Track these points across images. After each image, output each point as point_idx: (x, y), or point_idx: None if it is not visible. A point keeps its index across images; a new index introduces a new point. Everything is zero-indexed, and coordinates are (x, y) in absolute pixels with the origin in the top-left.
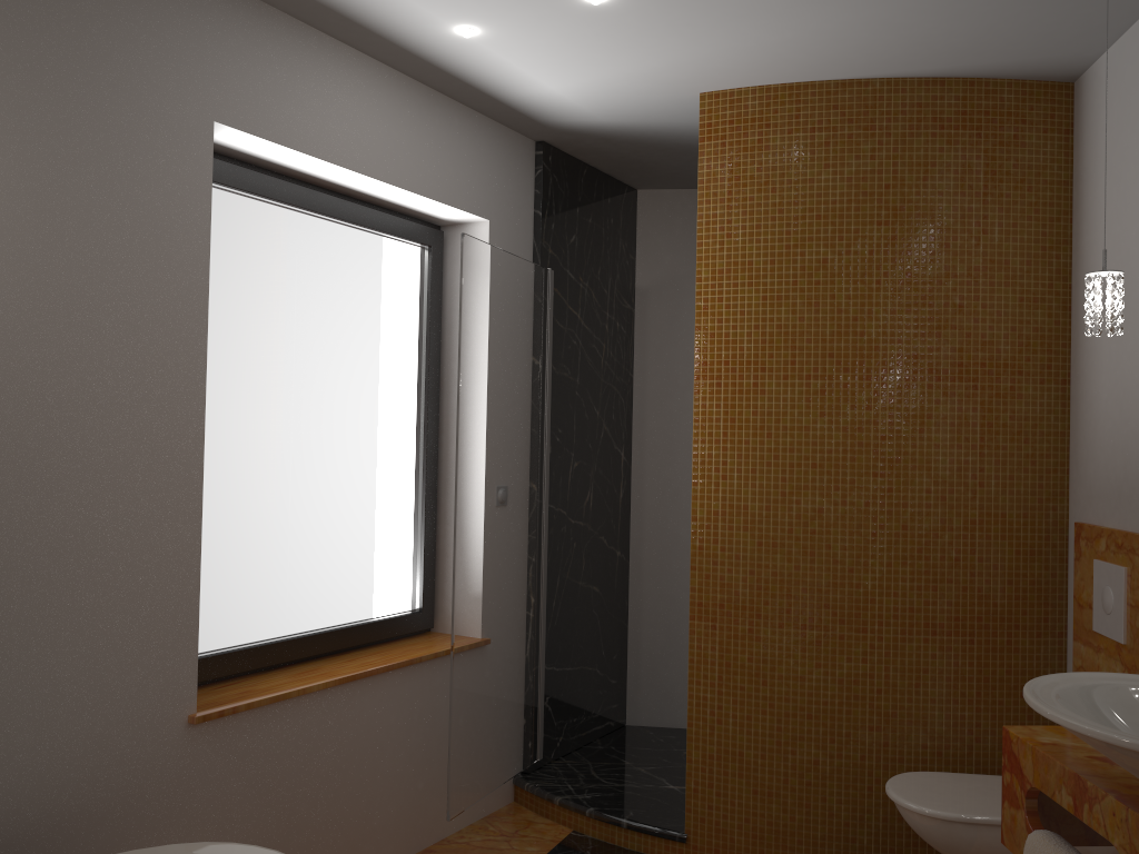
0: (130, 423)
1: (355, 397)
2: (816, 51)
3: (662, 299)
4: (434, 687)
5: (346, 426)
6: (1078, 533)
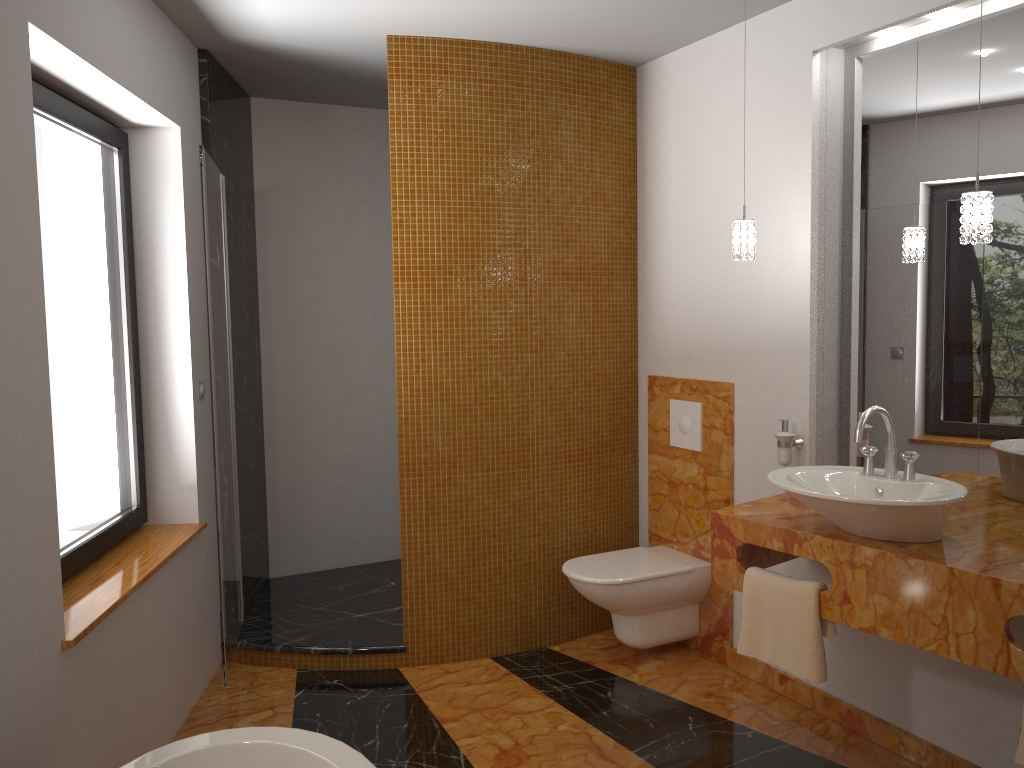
0: (5, 352)
1: (86, 305)
2: (502, 22)
3: (279, 201)
4: (181, 574)
5: (84, 335)
6: (652, 382)
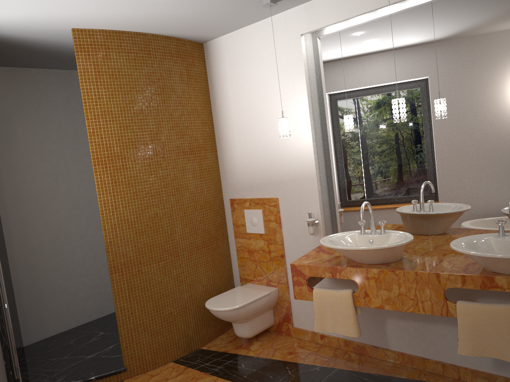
0: None
1: None
2: (140, 21)
3: (1, 125)
4: None
5: None
6: (232, 202)
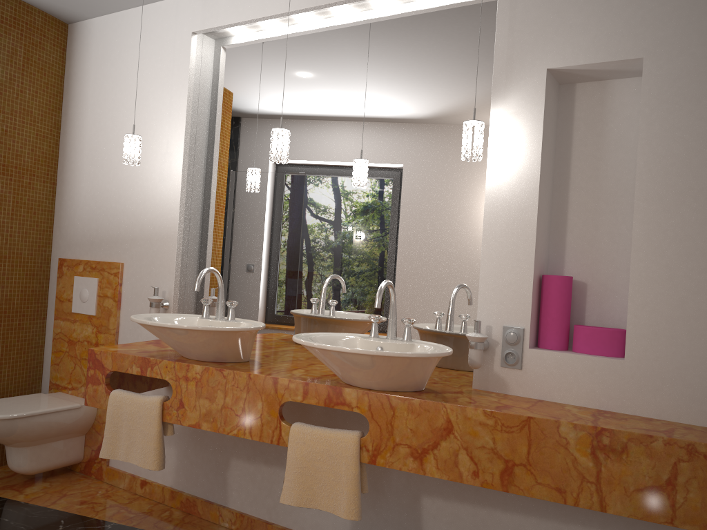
0: None
1: None
2: None
3: None
4: None
5: None
6: (62, 263)
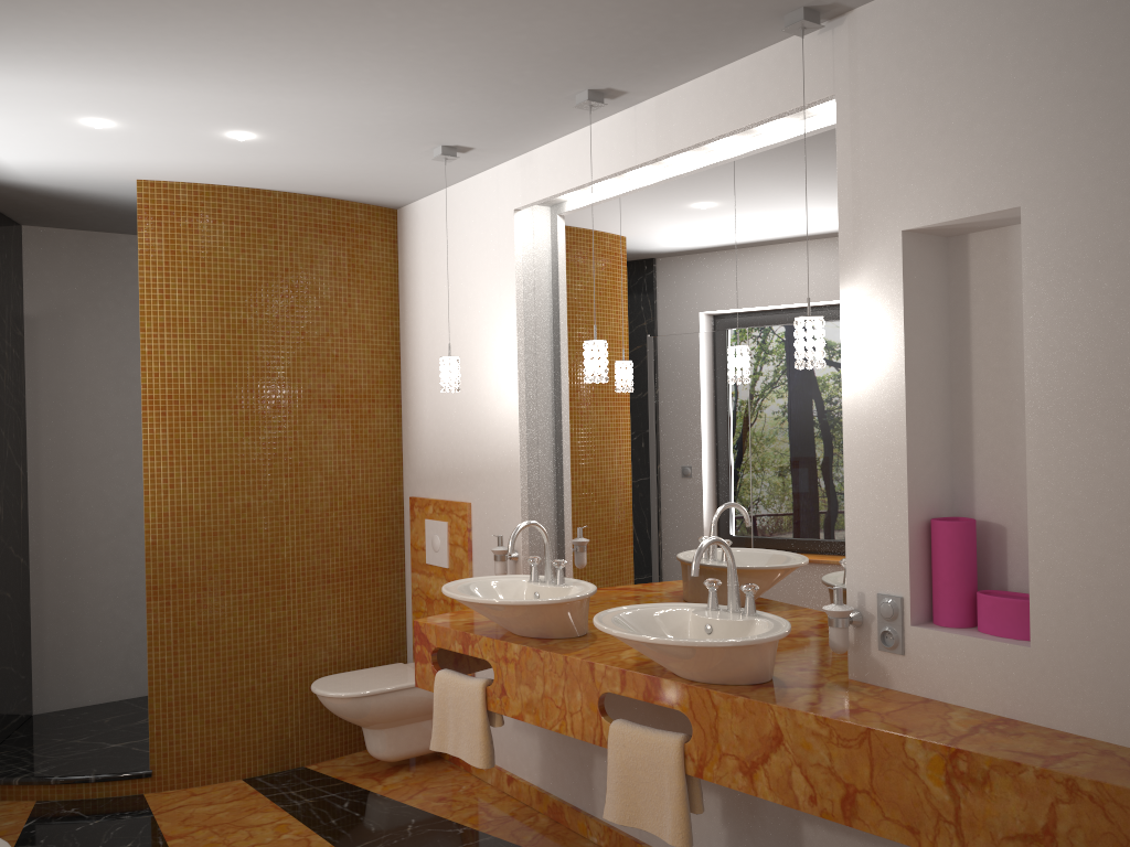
0: None
1: None
2: (244, 173)
3: (52, 327)
4: None
5: None
6: (413, 503)
